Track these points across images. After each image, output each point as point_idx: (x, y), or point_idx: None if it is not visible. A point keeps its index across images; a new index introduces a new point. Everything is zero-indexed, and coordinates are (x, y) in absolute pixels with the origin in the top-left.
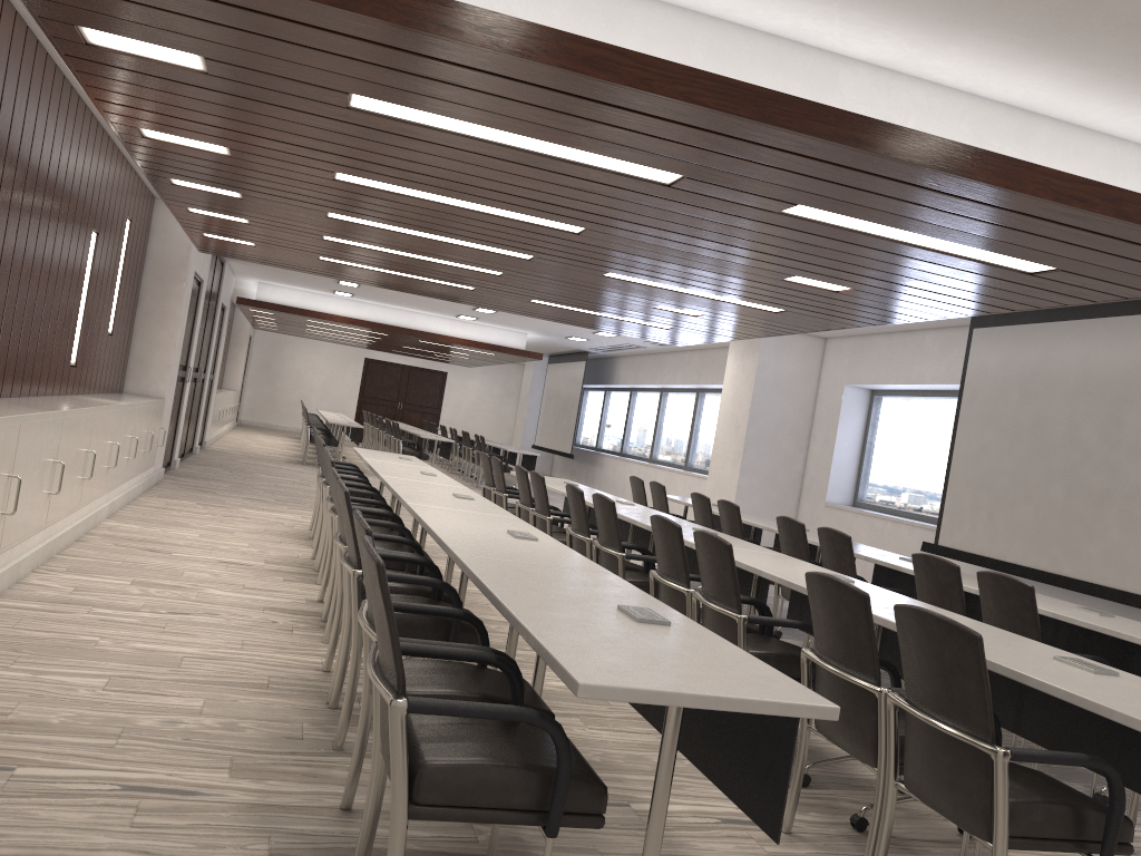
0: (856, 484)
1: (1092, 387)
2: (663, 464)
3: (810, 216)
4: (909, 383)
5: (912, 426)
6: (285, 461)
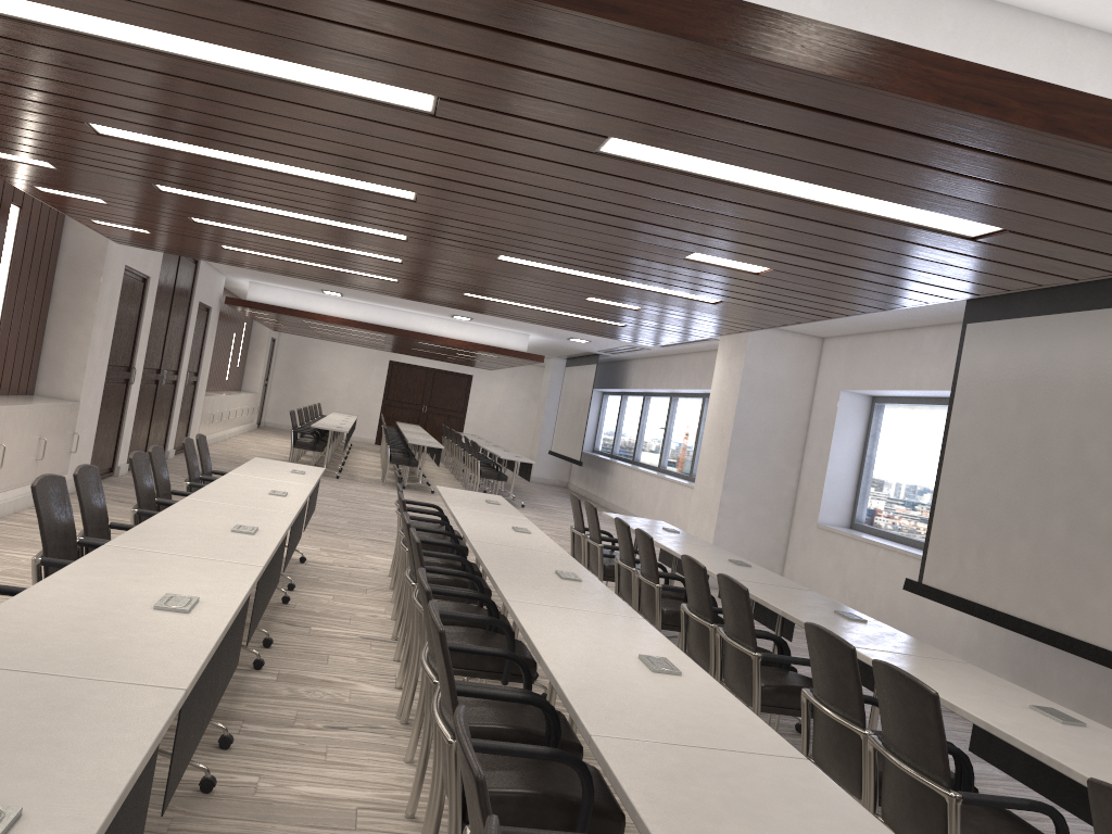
0: (854, 503)
1: (1102, 395)
2: (670, 473)
3: (641, 157)
4: (907, 389)
5: (914, 438)
6: None
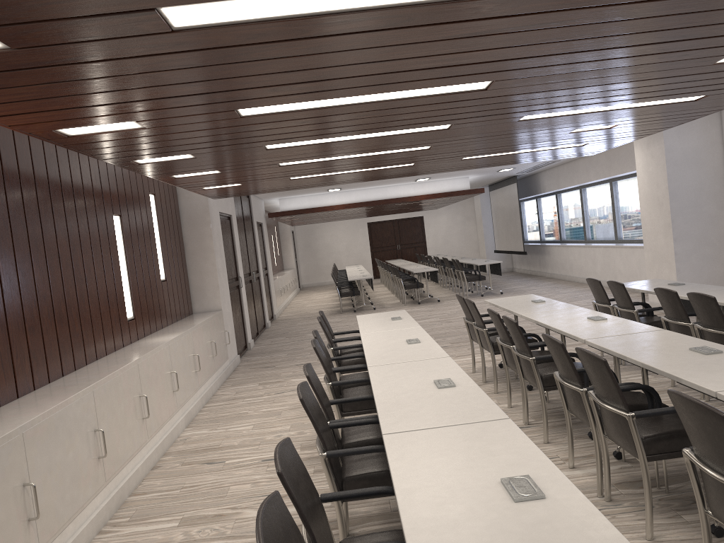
0: None
1: None
2: (597, 242)
3: None
4: None
5: None
6: (328, 314)
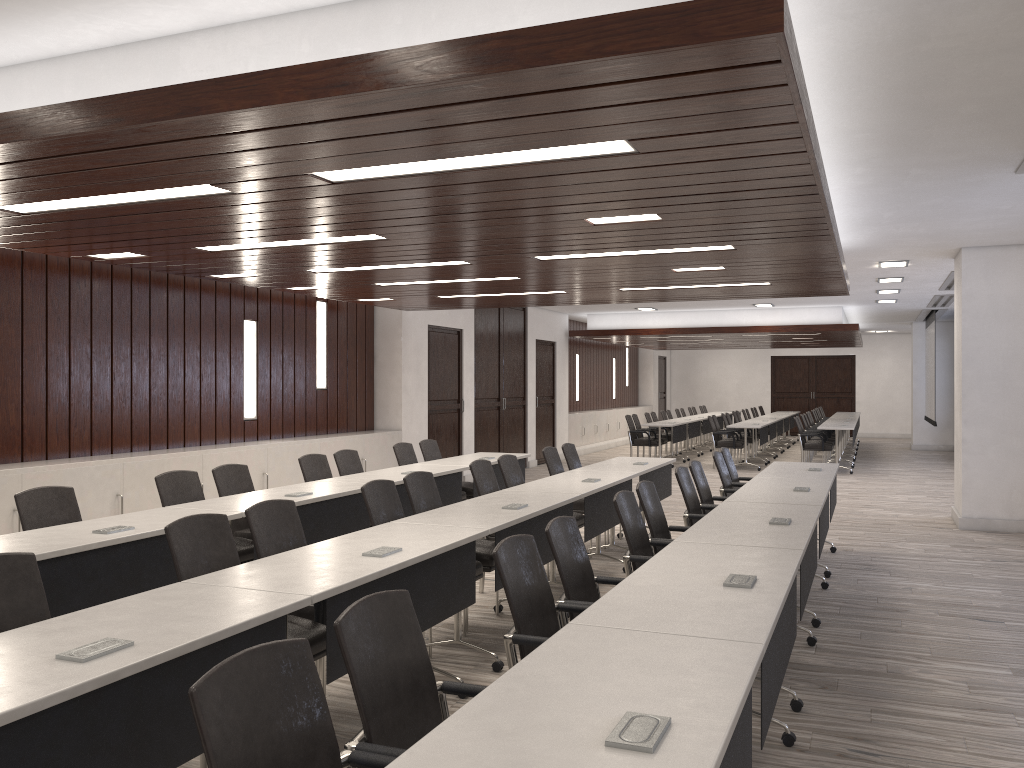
0: None
1: None
2: None
3: (356, 177)
4: None
5: None
6: None
